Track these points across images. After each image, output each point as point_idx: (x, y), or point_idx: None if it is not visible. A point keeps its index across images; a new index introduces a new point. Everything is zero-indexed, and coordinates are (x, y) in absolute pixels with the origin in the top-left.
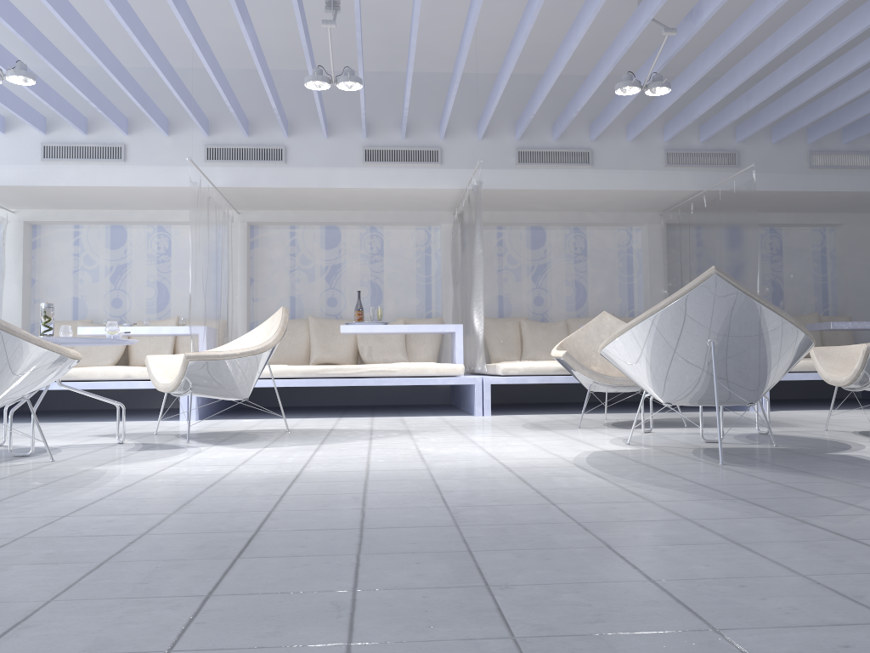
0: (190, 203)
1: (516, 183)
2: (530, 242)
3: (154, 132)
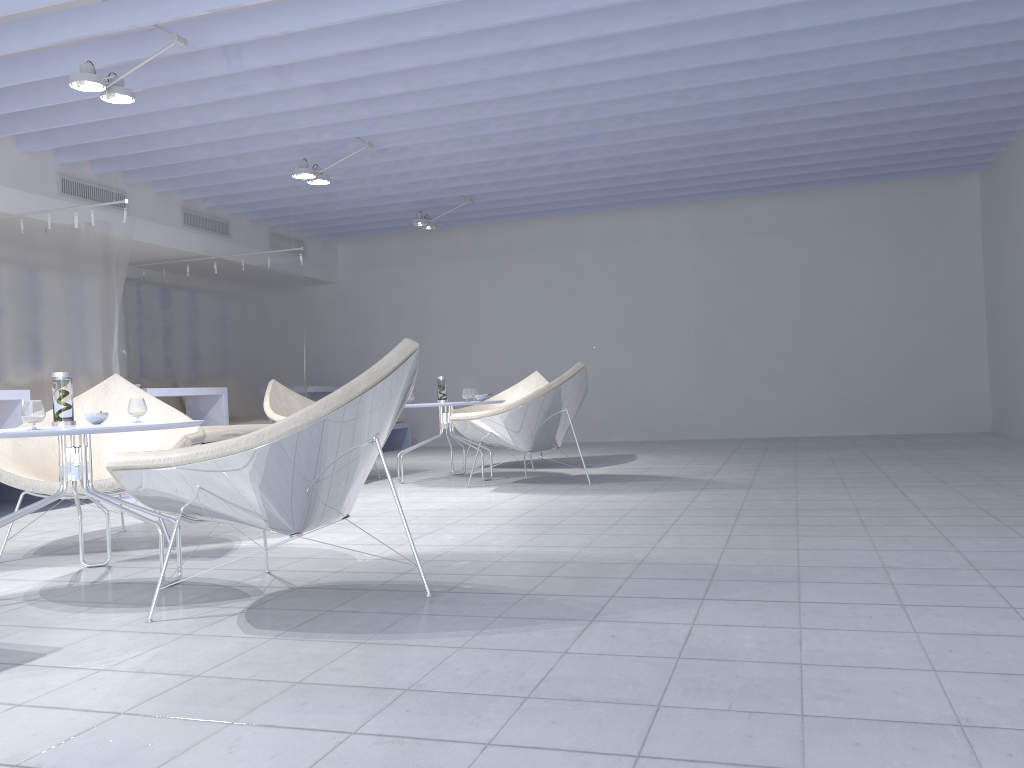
0: None
1: (59, 216)
2: None
3: None
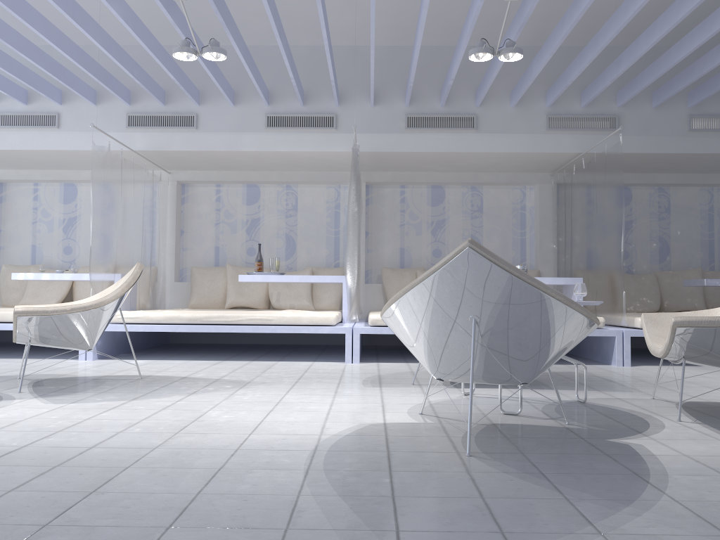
0: (92, 165)
1: (405, 146)
2: (430, 200)
3: (83, 102)
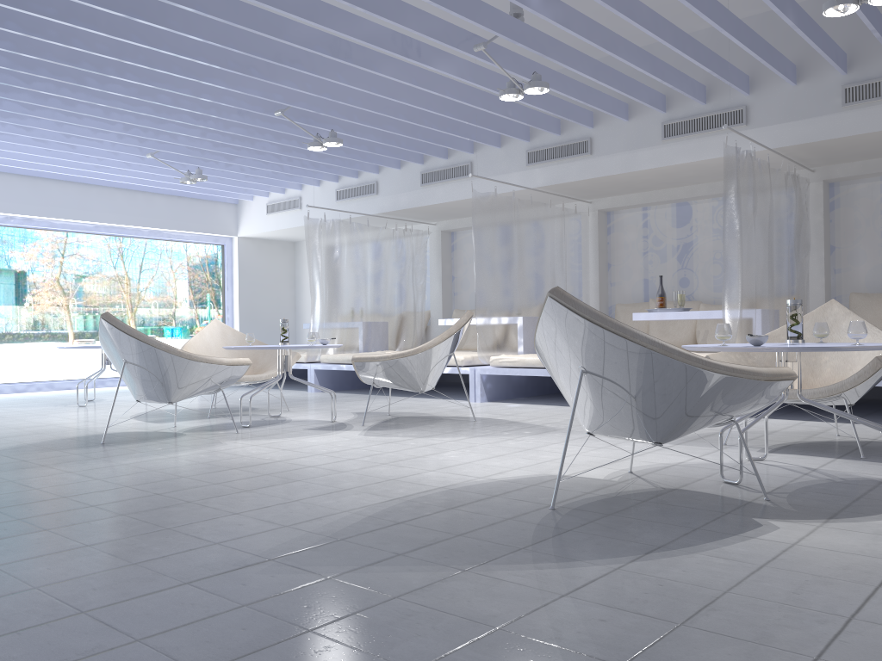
0: (473, 214)
1: (842, 129)
2: None
3: (490, 146)
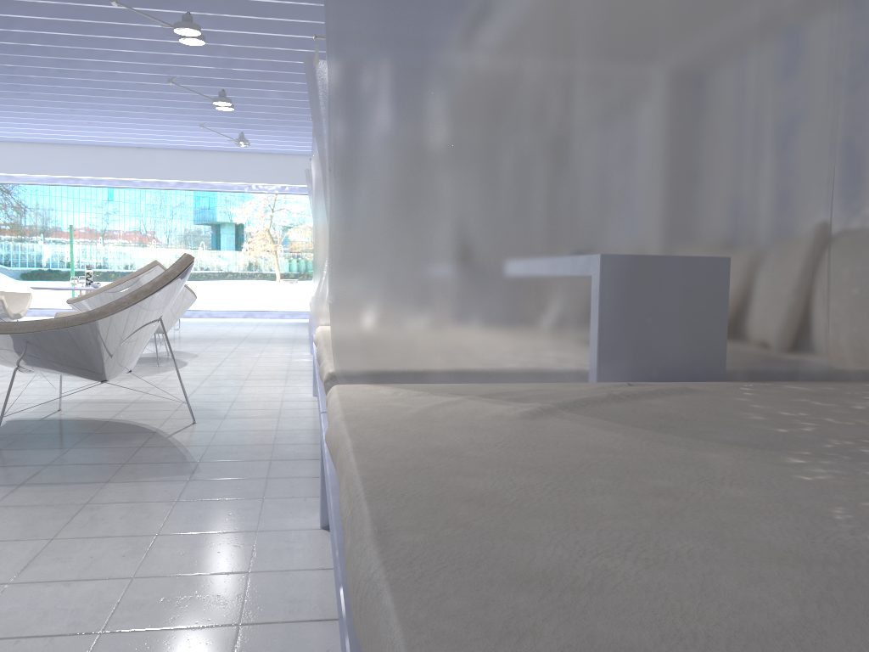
0: (313, 160)
1: None
2: None
3: None
